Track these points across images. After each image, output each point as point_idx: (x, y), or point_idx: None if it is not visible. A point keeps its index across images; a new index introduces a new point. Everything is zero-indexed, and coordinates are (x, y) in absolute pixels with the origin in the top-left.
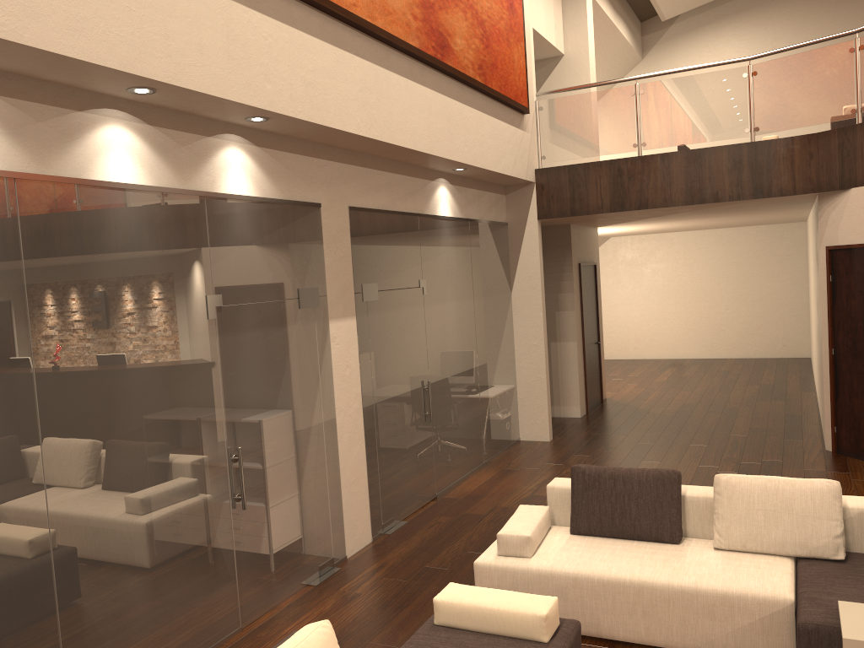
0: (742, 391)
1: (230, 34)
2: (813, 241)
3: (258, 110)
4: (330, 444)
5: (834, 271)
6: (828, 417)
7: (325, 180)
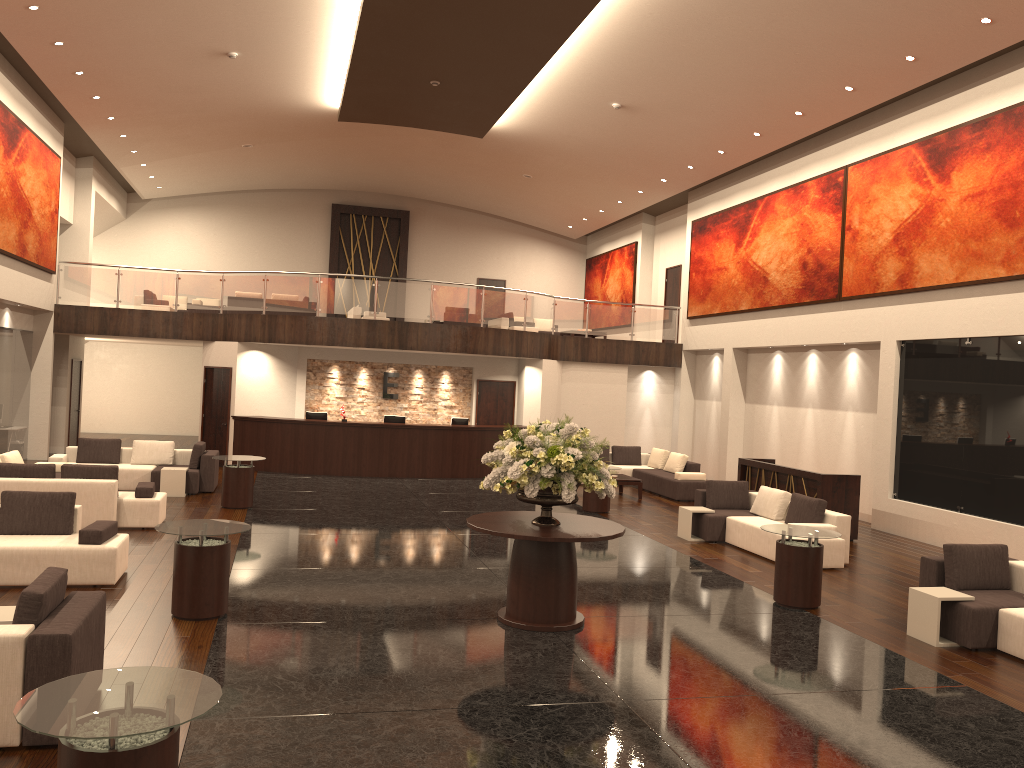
0: None
1: None
2: None
3: None
4: None
5: (206, 377)
6: None
7: None
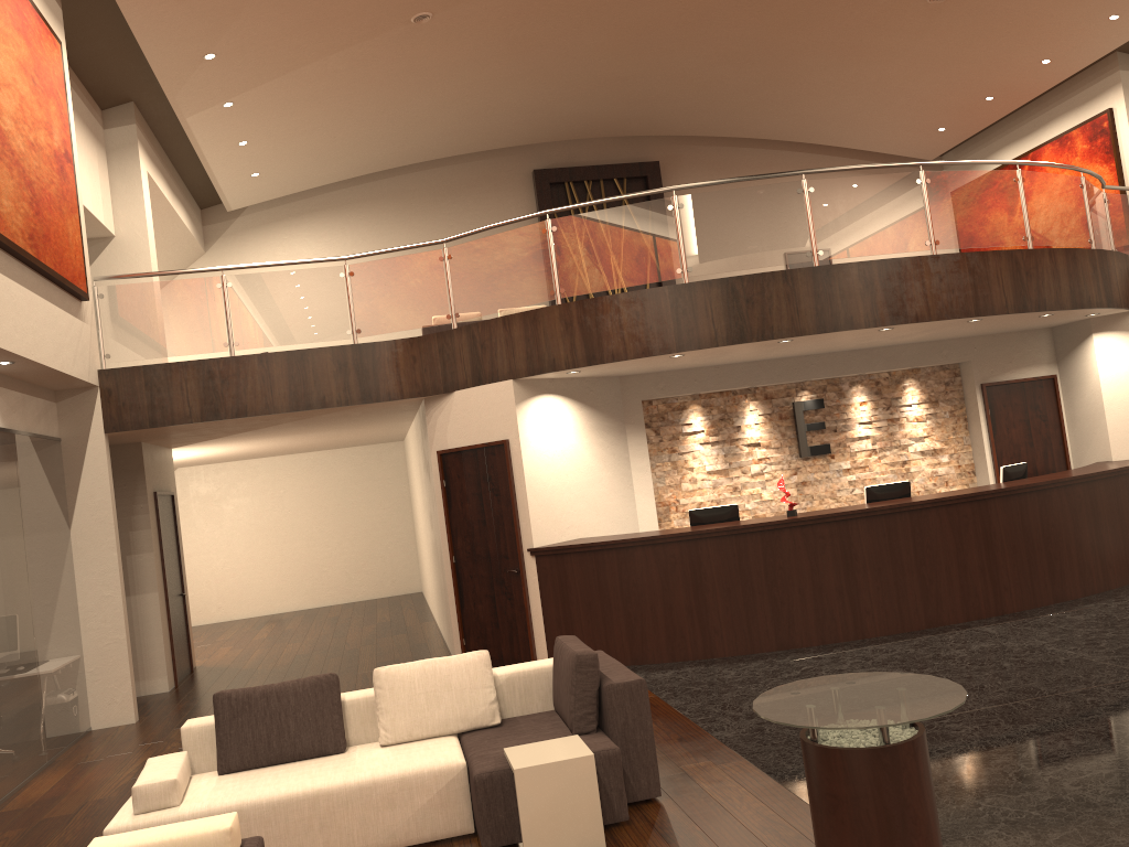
0: (359, 632)
1: None
2: (419, 453)
3: None
4: None
5: (447, 475)
6: (457, 630)
7: None
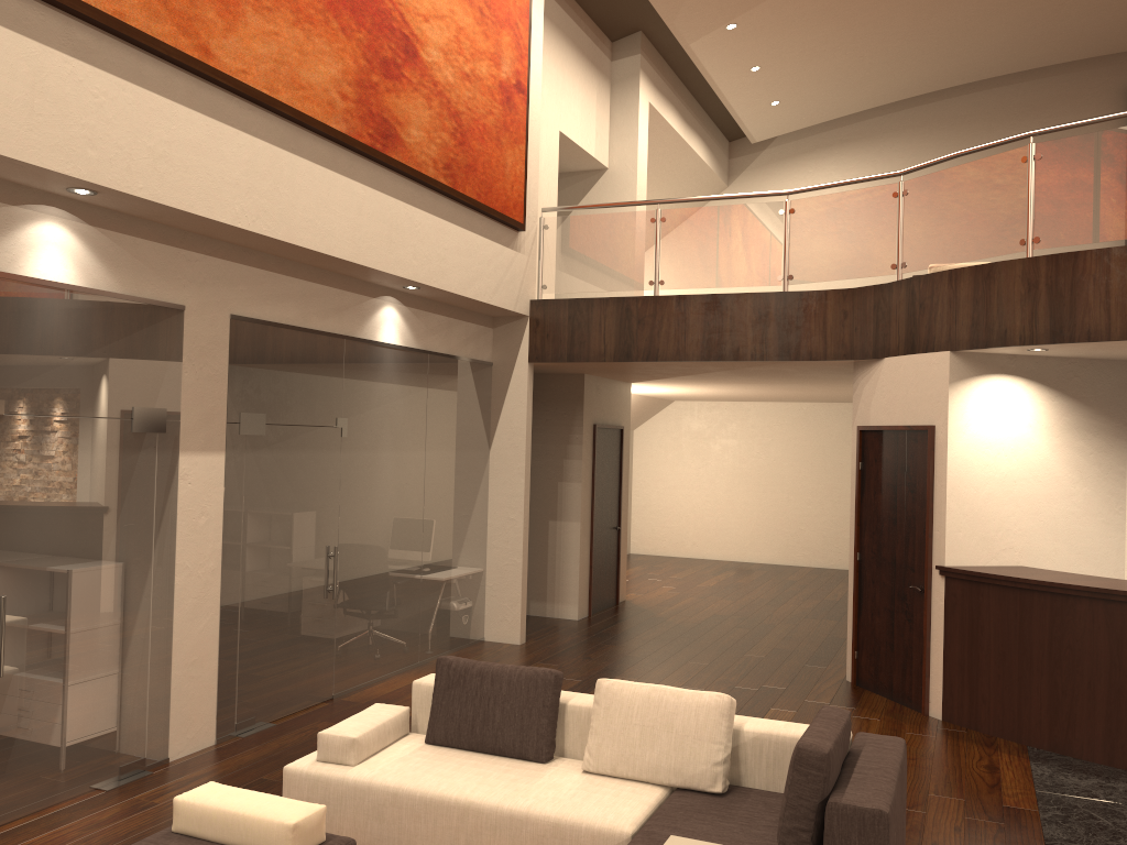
0: (795, 605)
1: (38, 85)
2: None
3: (74, 179)
4: (160, 609)
5: (864, 457)
6: (851, 638)
7: (196, 278)
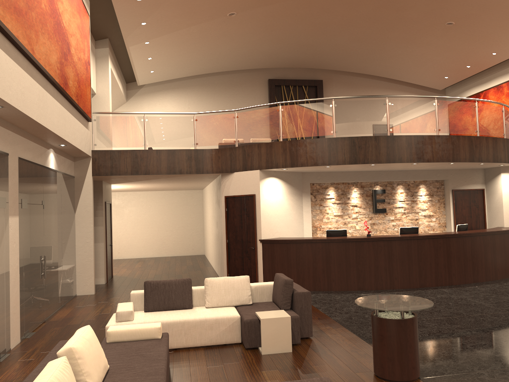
0: (180, 268)
1: None
2: (213, 196)
3: (5, 102)
4: (7, 284)
5: (228, 206)
6: (226, 270)
7: (10, 141)
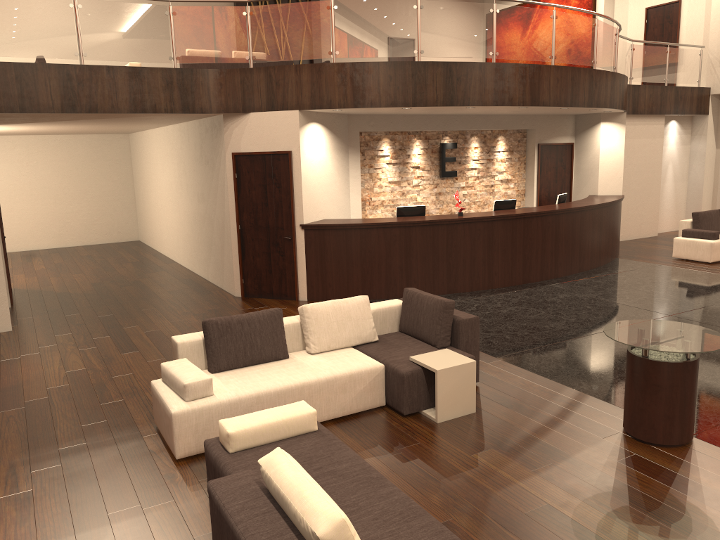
0: (123, 268)
1: None
2: (183, 149)
3: None
4: None
5: (238, 170)
6: (237, 273)
7: None
